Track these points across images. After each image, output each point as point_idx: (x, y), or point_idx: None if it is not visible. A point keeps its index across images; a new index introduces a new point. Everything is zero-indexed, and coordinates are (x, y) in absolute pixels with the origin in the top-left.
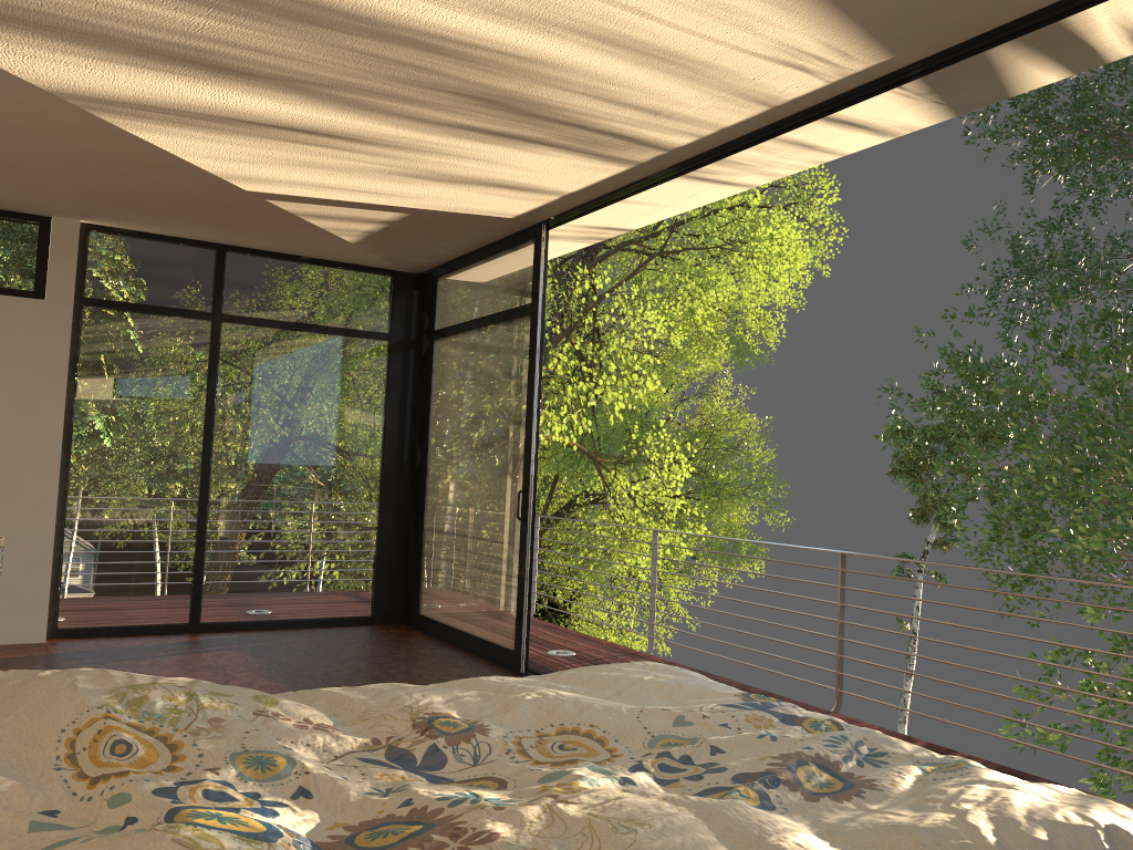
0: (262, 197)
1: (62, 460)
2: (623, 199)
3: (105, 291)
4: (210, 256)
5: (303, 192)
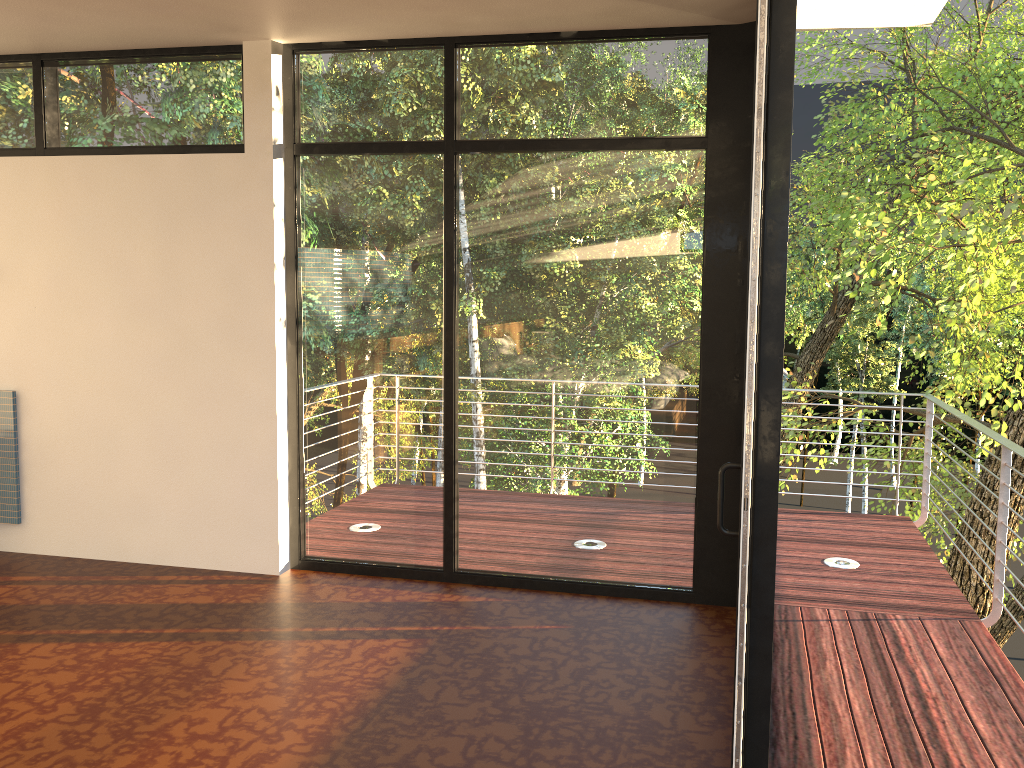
0: None
1: (289, 355)
2: None
3: (317, 132)
4: (436, 58)
5: None
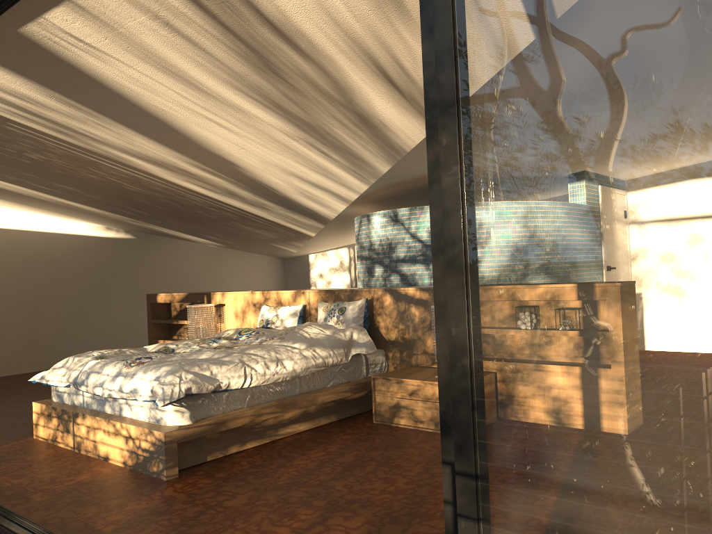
0: None
1: None
2: None
3: None
4: None
5: None
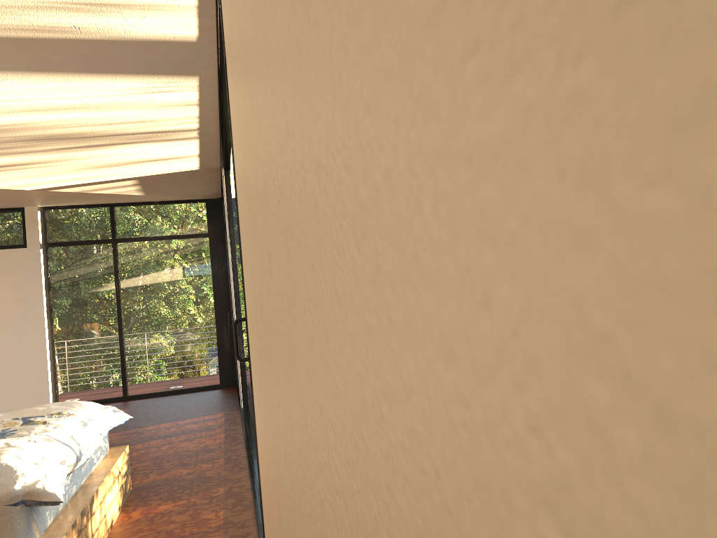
0: (44, 190)
1: (48, 323)
2: (231, 151)
3: (57, 238)
4: (106, 210)
5: (57, 184)
